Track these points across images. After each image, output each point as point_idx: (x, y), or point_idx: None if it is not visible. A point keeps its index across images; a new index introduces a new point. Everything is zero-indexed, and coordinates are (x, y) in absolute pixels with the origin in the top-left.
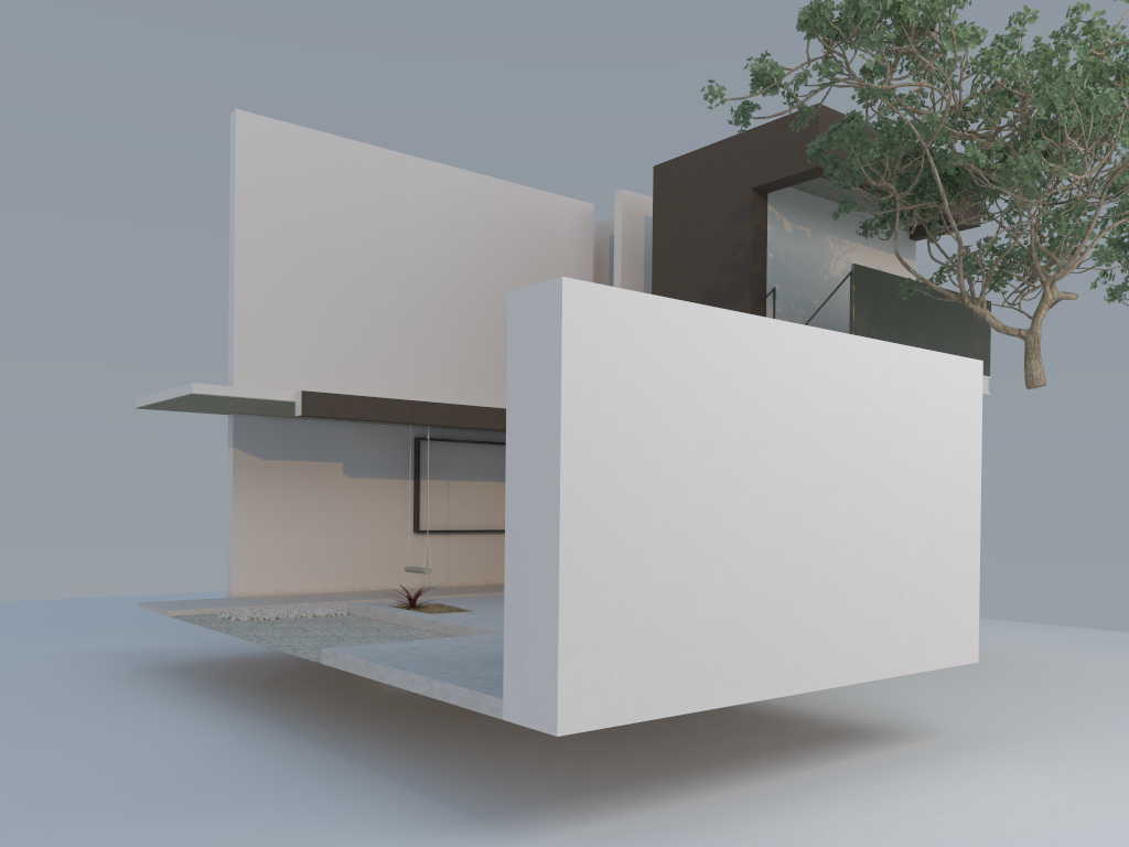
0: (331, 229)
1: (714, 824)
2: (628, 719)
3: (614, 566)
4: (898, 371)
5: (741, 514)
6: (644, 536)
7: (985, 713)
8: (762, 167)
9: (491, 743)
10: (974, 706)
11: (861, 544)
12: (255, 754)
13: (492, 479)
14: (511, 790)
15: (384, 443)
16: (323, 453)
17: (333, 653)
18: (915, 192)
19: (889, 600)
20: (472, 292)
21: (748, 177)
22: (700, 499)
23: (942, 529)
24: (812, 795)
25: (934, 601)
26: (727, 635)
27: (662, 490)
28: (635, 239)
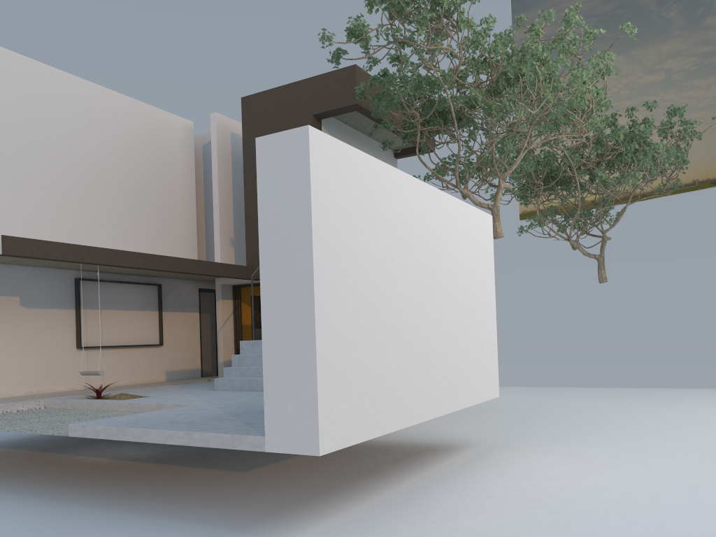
0: (4, 119)
1: (402, 508)
2: (355, 441)
3: (343, 333)
4: (461, 216)
5: (400, 301)
6: (357, 313)
7: (488, 431)
8: (319, 101)
9: (203, 483)
10: (479, 428)
11: (451, 323)
12: (14, 515)
13: (132, 308)
14: (246, 509)
15: (51, 282)
16: (3, 289)
17: (82, 426)
18: (424, 120)
19: (464, 359)
20: (113, 175)
21: (310, 107)
22: (382, 289)
23: (482, 316)
24: (442, 484)
25: (481, 359)
26: (398, 381)
27: (364, 281)
28: (225, 147)
